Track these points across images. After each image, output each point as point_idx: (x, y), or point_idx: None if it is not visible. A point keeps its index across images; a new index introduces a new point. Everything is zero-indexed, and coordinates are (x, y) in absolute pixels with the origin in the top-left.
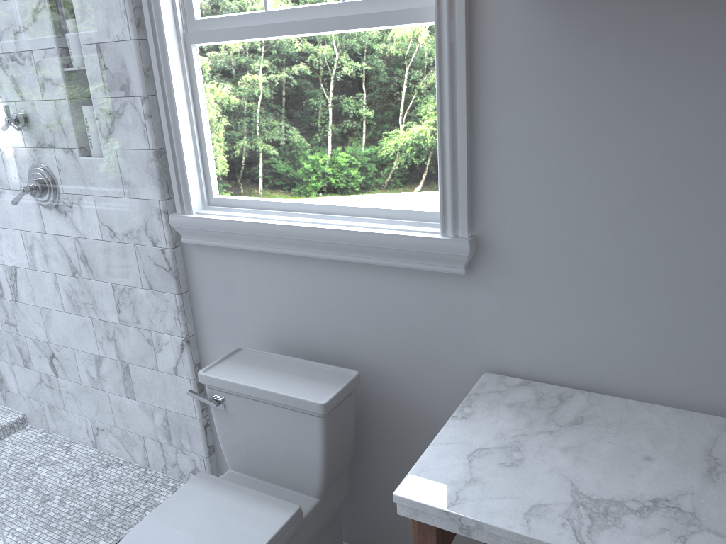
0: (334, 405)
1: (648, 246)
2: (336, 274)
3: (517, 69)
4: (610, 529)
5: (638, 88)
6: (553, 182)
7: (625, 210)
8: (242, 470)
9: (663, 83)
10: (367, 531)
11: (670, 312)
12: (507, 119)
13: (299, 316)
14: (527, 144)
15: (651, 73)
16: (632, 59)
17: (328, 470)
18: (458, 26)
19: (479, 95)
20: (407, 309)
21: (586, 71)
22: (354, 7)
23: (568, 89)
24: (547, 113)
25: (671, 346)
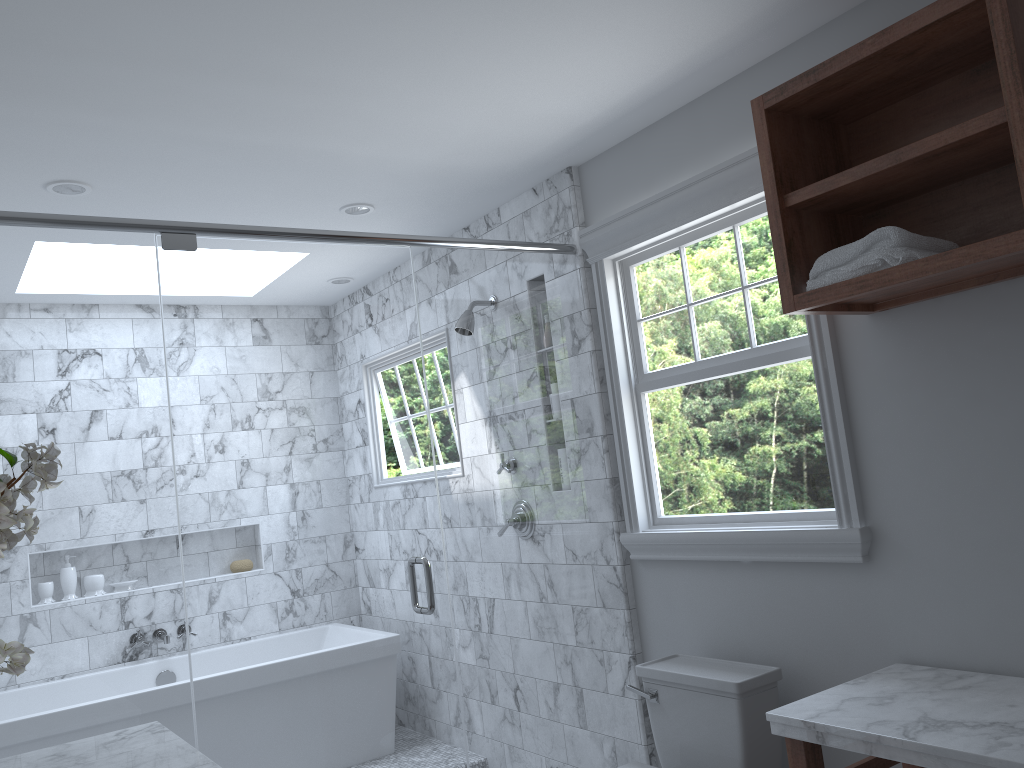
0: (749, 688)
1: (1011, 520)
2: (758, 576)
3: (877, 383)
4: (937, 731)
5: (970, 387)
6: (922, 471)
7: (985, 489)
8: None
9: (988, 381)
10: None
11: None
12: (877, 422)
13: (730, 623)
14: (896, 441)
15: (977, 374)
16: (960, 365)
17: (749, 761)
18: (827, 355)
19: (853, 406)
20: (822, 605)
21: (929, 378)
22: (759, 351)
23: (918, 393)
24: (907, 414)
25: None
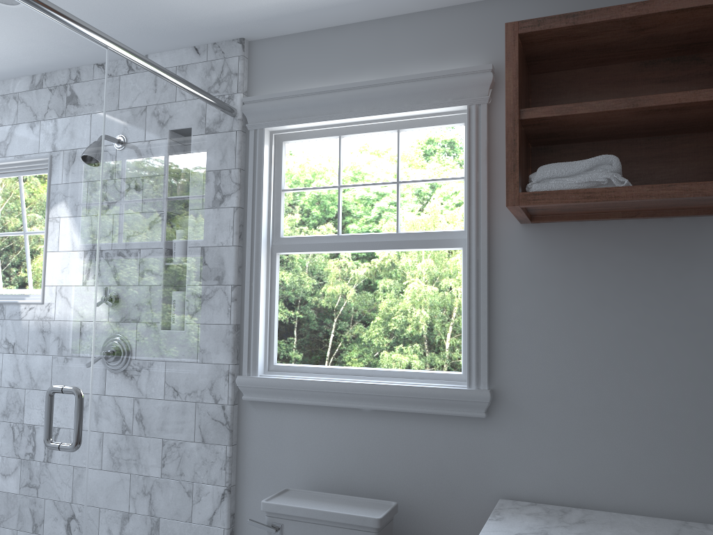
0: (385, 522)
1: (613, 393)
2: (377, 423)
3: (520, 277)
4: None
5: (597, 291)
6: (546, 350)
7: (596, 369)
8: None
9: (612, 289)
10: None
11: (633, 441)
12: (514, 308)
13: (340, 461)
14: (528, 325)
15: (604, 283)
16: (592, 274)
17: None
18: (482, 249)
19: (495, 293)
20: (436, 450)
21: (564, 280)
22: (404, 236)
23: (553, 290)
24: (541, 305)
25: (636, 467)
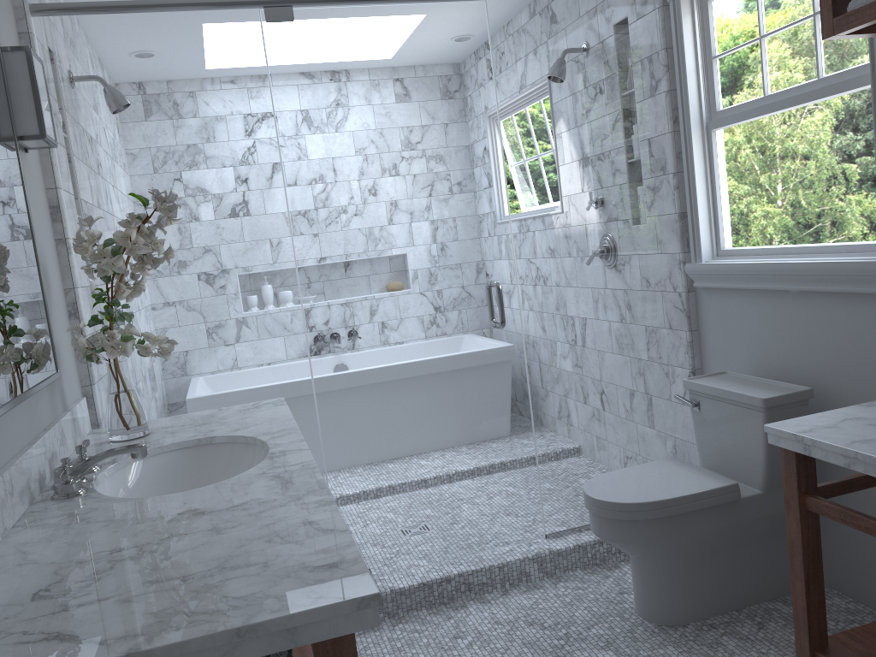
0: (776, 404)
1: None
2: (804, 305)
3: None
4: None
5: None
6: None
7: None
8: (709, 467)
9: None
10: (831, 566)
11: None
12: None
13: (776, 346)
14: None
15: None
16: None
17: (771, 466)
18: None
19: None
20: (860, 334)
21: None
22: (825, 81)
23: None
24: None
25: None
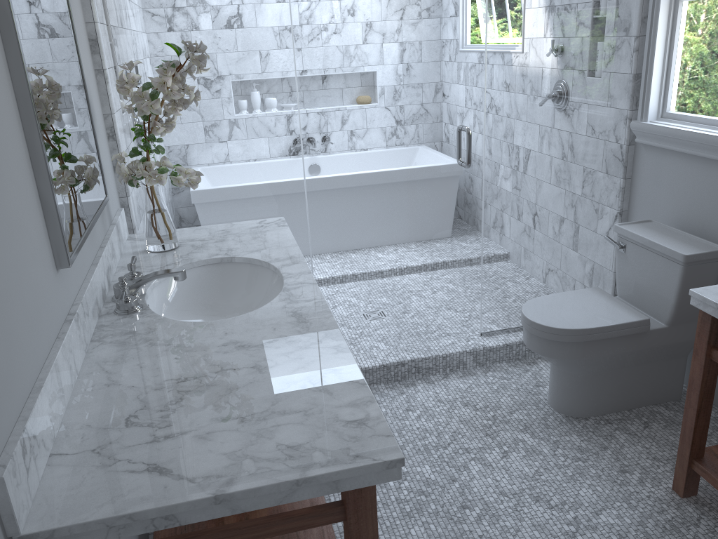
0: (694, 260)
1: None
2: None
3: None
4: None
5: None
6: None
7: None
8: (624, 298)
9: None
10: None
11: None
12: None
13: (700, 205)
14: None
15: None
16: None
17: (679, 307)
18: None
19: None
20: None
21: None
22: None
23: None
24: None
25: None
